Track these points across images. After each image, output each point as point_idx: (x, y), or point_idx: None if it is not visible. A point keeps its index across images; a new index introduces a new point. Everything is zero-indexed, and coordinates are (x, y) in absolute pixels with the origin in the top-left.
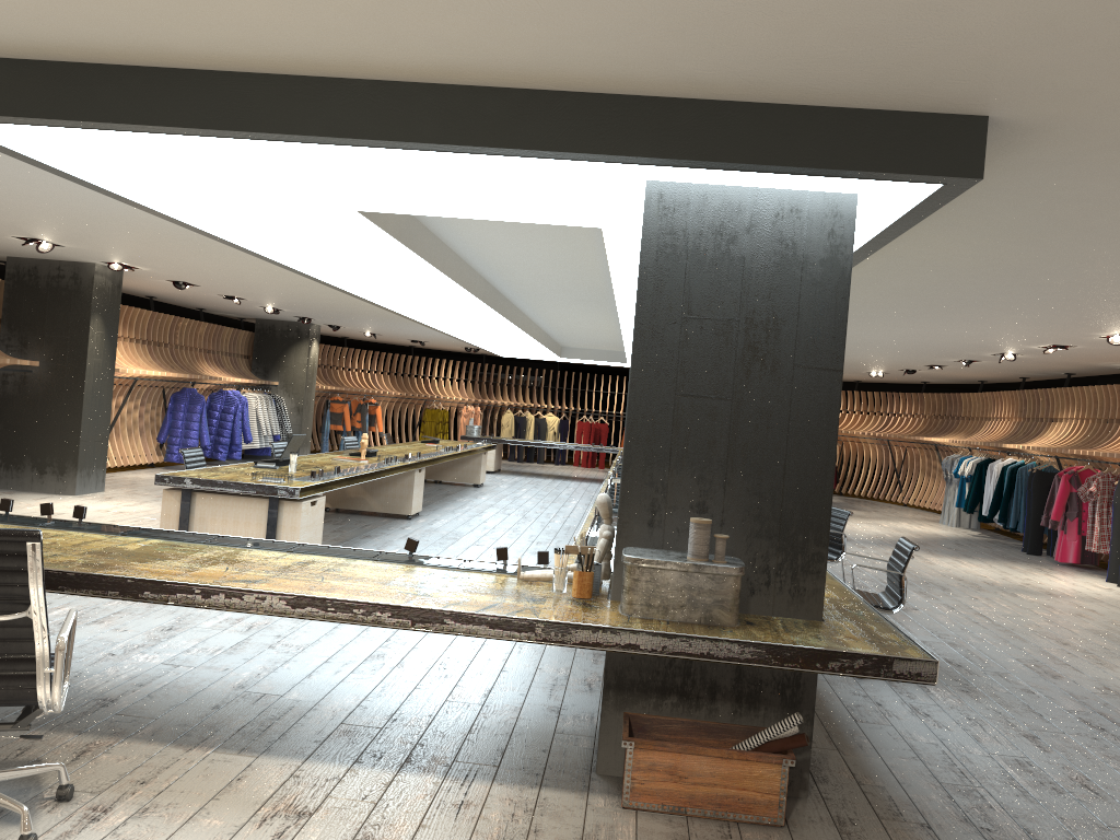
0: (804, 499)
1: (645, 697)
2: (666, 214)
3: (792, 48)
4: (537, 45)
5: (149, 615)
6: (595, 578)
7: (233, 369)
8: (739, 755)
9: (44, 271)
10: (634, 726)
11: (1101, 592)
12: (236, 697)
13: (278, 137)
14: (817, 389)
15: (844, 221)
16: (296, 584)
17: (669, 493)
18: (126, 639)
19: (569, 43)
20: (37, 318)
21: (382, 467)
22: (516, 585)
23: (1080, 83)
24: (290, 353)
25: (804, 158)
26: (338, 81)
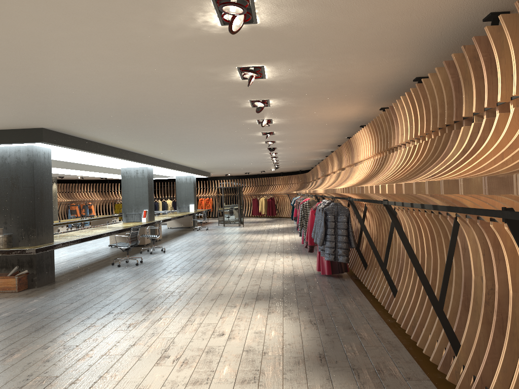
0: (28, 218)
1: None
2: None
3: None
4: None
5: None
6: None
7: None
8: (5, 277)
9: None
10: None
11: (286, 238)
12: None
13: None
14: (28, 192)
15: (30, 151)
16: None
17: None
18: None
19: None
20: None
21: None
22: None
23: (39, 123)
24: None
25: (4, 141)
26: None
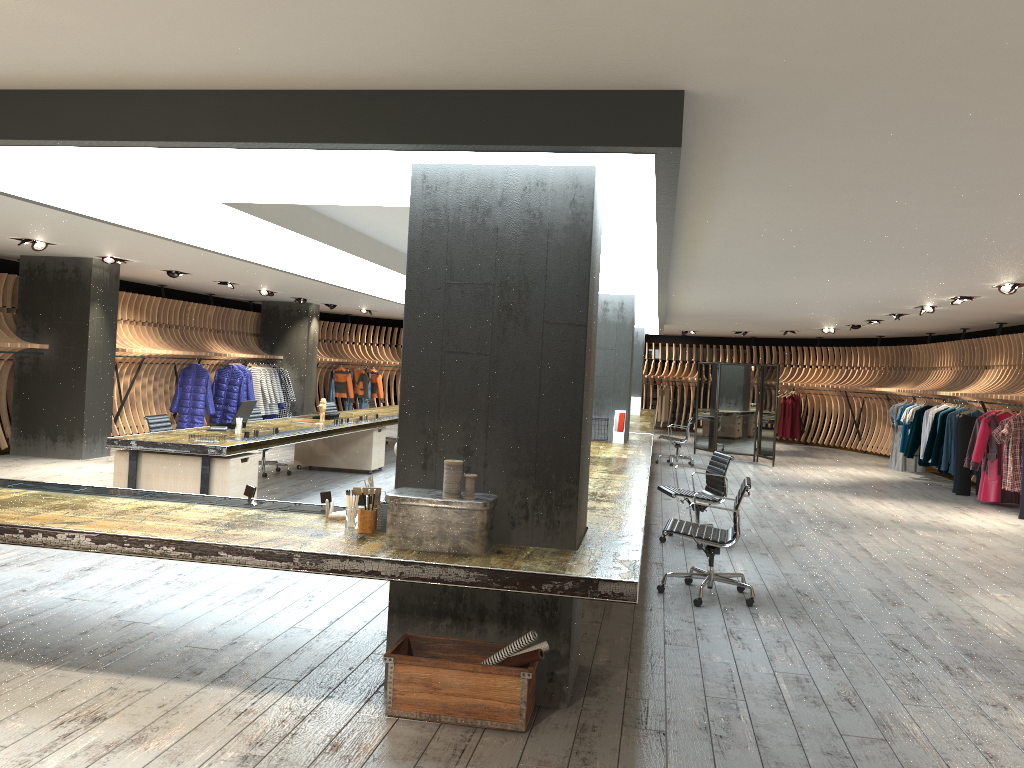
0: (556, 441)
1: (424, 619)
2: (429, 193)
3: (464, 42)
4: (260, 52)
5: (78, 558)
6: (382, 515)
7: (242, 346)
8: (483, 668)
9: (51, 267)
10: (413, 645)
11: (1006, 528)
12: (108, 624)
13: (89, 143)
14: (565, 343)
15: (584, 191)
16: (113, 524)
17: (439, 439)
18: (44, 578)
19: (283, 49)
20: (46, 307)
21: (330, 428)
22: (318, 523)
23: (732, 57)
24: (292, 330)
25: (523, 137)
26: (133, 92)
